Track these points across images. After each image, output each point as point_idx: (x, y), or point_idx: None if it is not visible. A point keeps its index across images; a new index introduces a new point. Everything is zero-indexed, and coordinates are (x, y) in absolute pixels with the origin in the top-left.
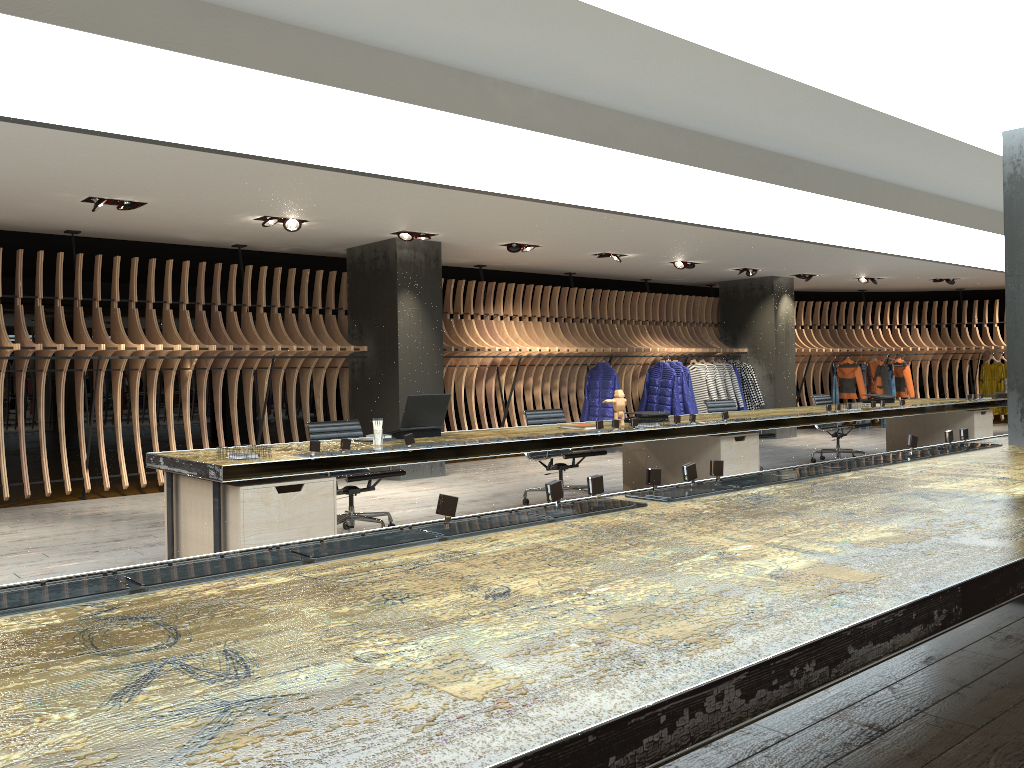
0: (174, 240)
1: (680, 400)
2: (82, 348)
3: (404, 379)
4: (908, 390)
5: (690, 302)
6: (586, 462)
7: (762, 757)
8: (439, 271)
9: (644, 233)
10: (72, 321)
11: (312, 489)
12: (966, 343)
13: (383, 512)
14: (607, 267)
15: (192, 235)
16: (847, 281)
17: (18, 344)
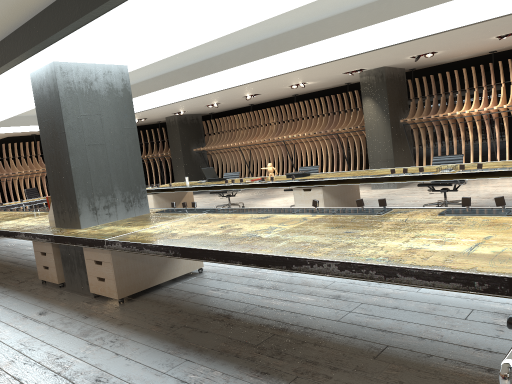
0: (326, 88)
1: None
2: (275, 139)
3: (369, 141)
4: None
5: None
6: (498, 187)
7: (14, 258)
8: (384, 82)
9: (421, 41)
10: (432, 100)
11: (148, 197)
12: None
13: (237, 204)
14: None
15: (318, 87)
16: None
17: (261, 140)
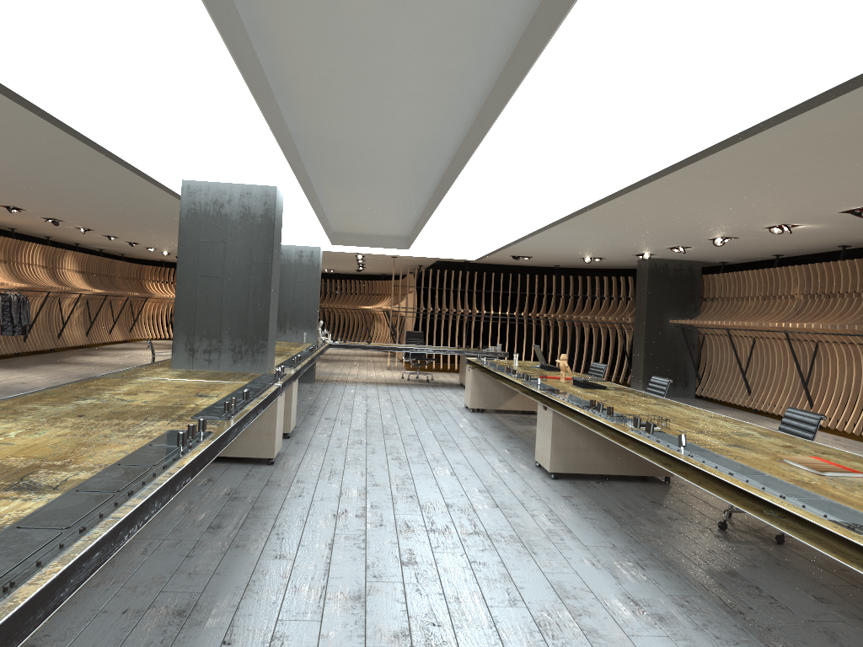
0: None
1: None
2: (769, 325)
3: None
4: None
5: None
6: None
7: None
8: None
9: (861, 159)
10: None
11: (469, 371)
12: None
13: None
14: None
15: None
16: None
17: (751, 322)
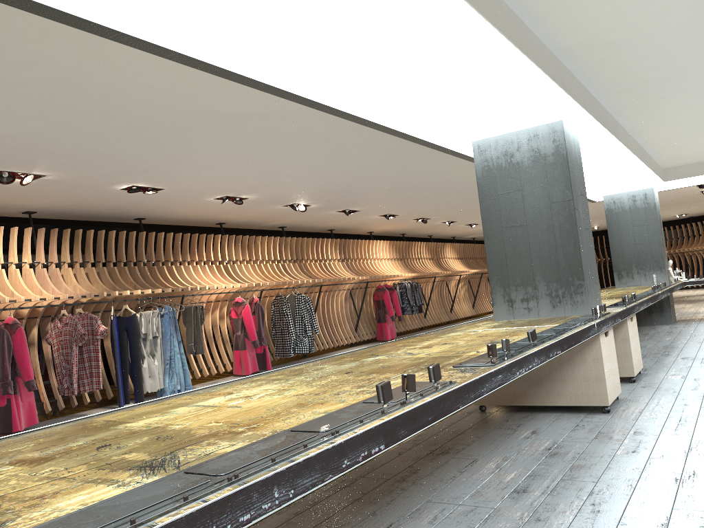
0: None
1: None
2: None
3: None
4: None
5: None
6: None
7: None
8: None
9: None
10: None
11: None
12: None
13: None
14: None
15: None
16: None
17: None
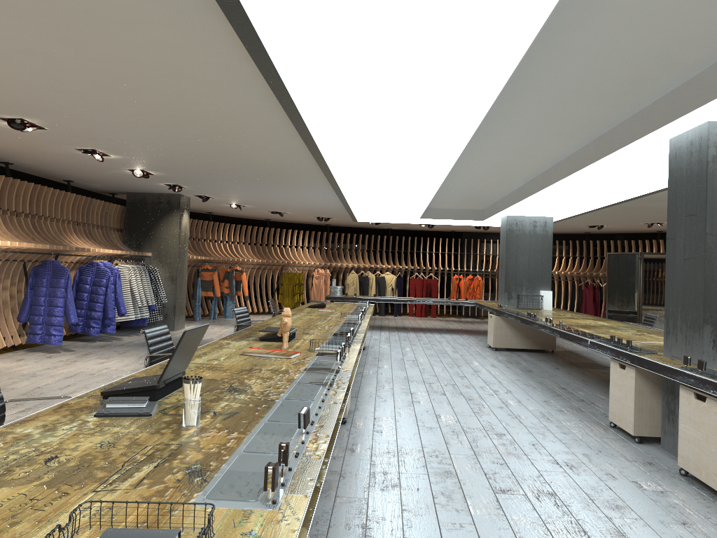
0: None
1: (113, 299)
2: None
3: None
4: (244, 290)
5: (103, 207)
6: (60, 368)
7: None
8: None
9: (180, 138)
10: None
11: None
12: (271, 258)
13: None
14: (60, 164)
15: None
16: (218, 205)
17: None
